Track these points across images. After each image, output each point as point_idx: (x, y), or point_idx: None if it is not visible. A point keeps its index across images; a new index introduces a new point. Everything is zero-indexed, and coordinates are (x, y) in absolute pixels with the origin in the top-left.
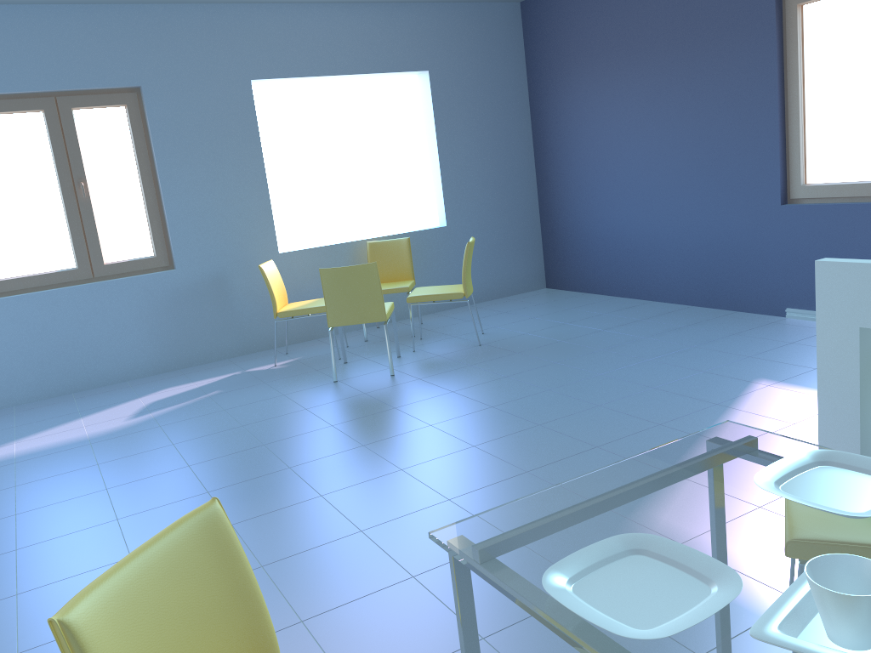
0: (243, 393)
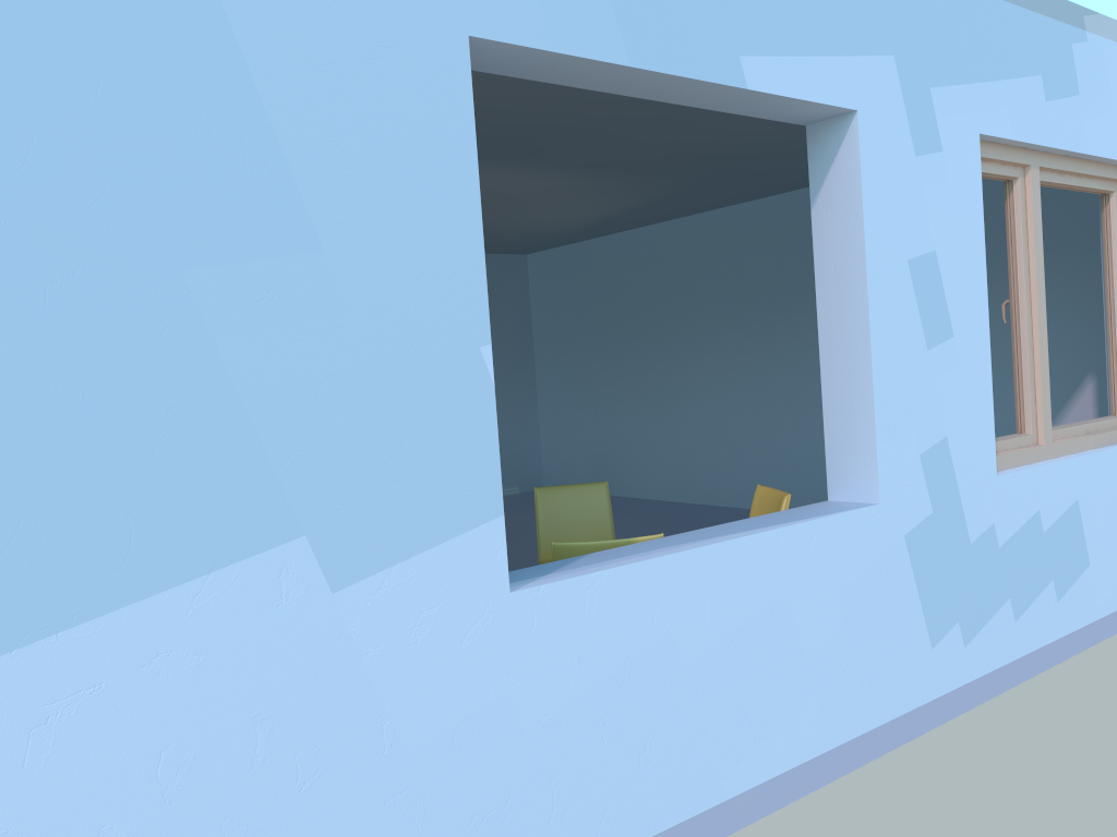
0: None
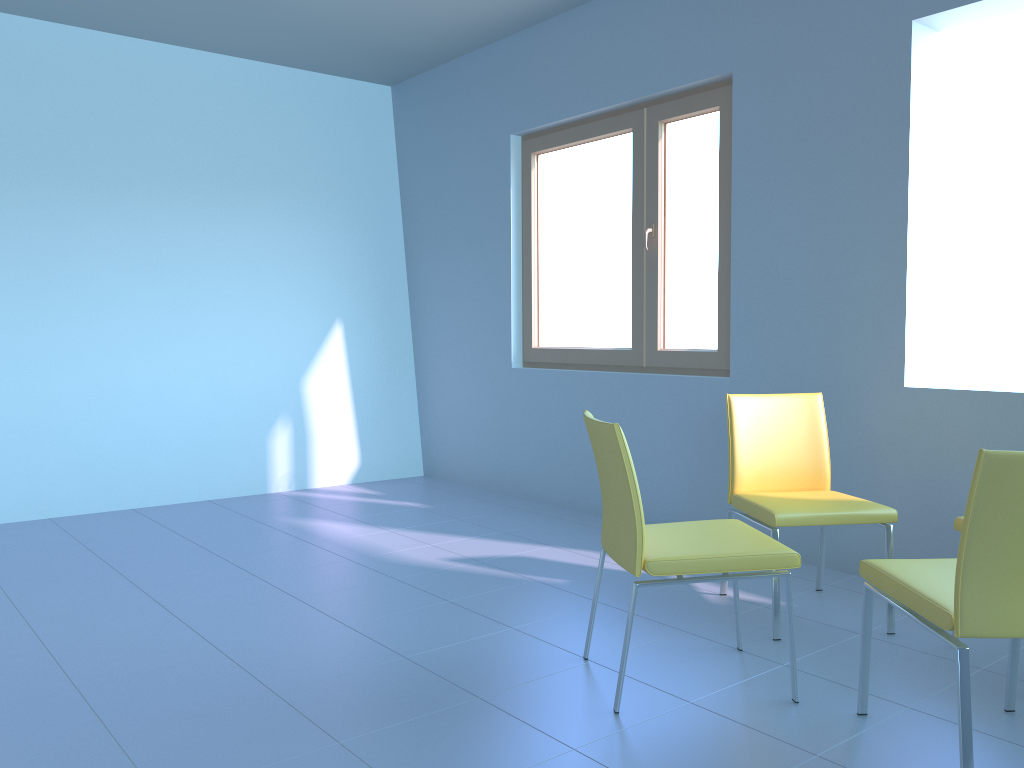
0: (542, 598)
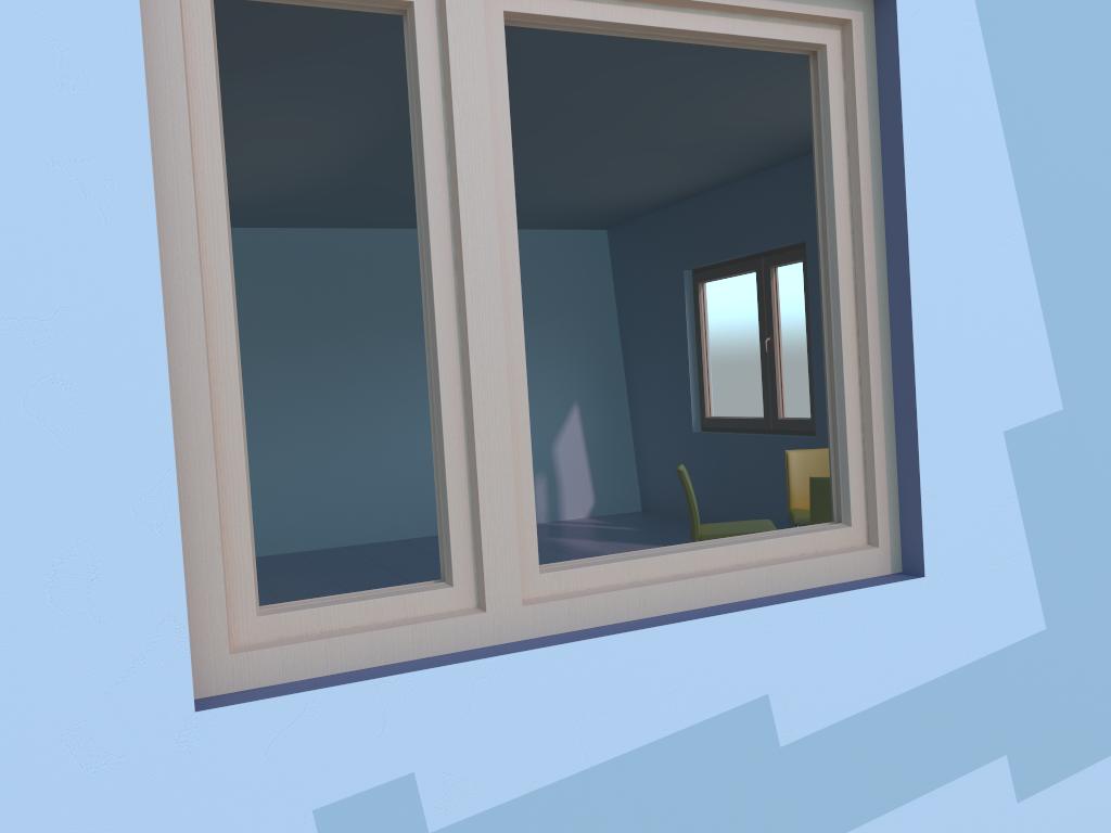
0: None
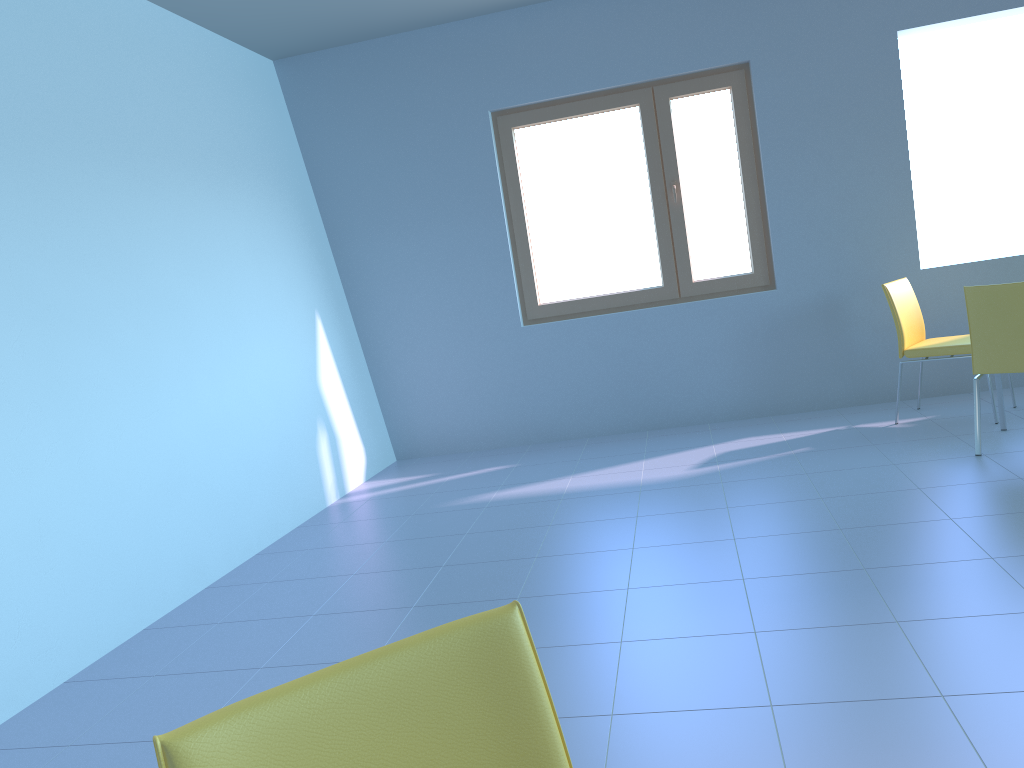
0: (839, 455)
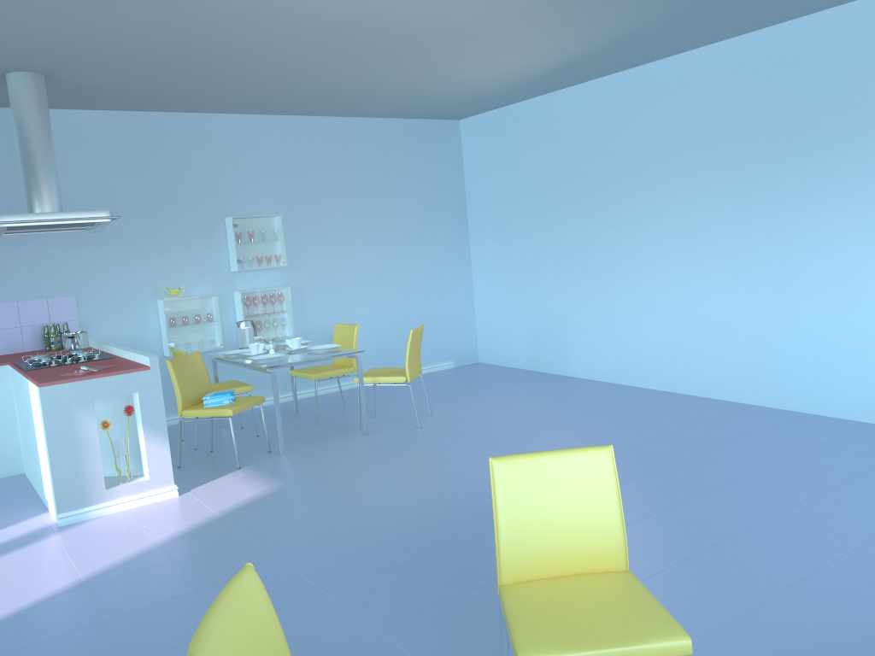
0: (812, 653)
